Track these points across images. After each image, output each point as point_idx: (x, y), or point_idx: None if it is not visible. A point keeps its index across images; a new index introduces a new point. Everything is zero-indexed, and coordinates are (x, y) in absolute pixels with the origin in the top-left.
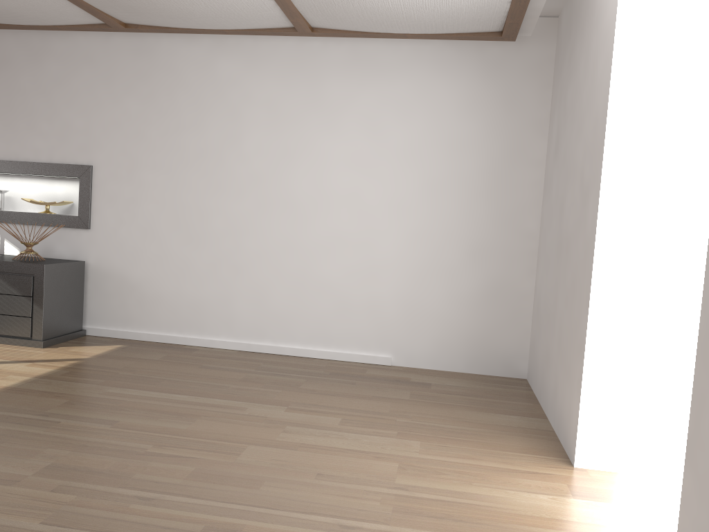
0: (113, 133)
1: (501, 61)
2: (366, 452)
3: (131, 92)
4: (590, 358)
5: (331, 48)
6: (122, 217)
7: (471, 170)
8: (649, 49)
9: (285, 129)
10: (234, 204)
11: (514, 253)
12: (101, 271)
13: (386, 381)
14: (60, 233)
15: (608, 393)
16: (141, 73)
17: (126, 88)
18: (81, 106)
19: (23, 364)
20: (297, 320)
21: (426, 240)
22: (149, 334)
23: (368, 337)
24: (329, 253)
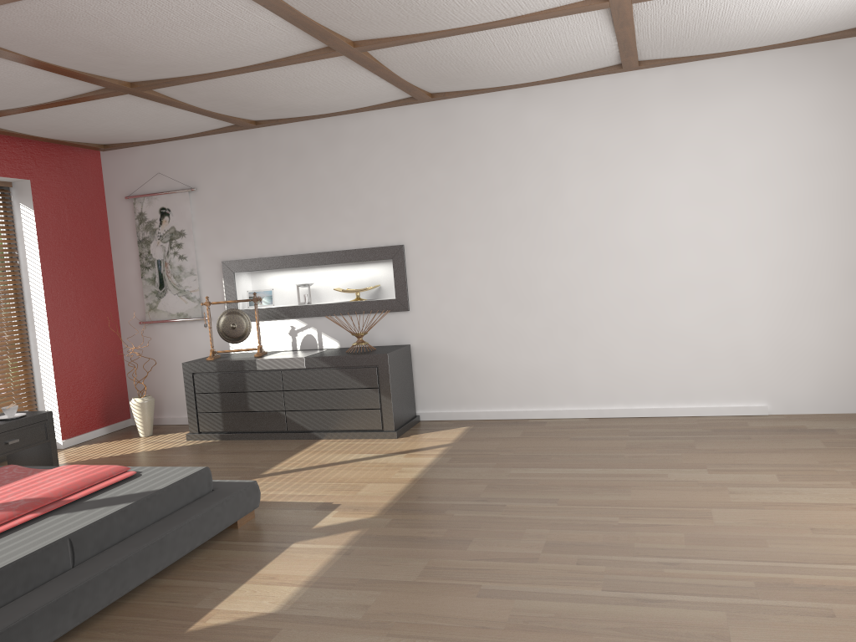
0: (421, 207)
1: None
2: (838, 504)
3: (435, 162)
4: None
5: (652, 77)
6: (442, 293)
7: (838, 185)
8: None
9: (610, 174)
10: (563, 263)
11: None
12: (426, 353)
13: (781, 432)
14: (378, 319)
15: None
16: (443, 140)
17: (429, 158)
18: (384, 185)
19: (399, 455)
20: (650, 378)
21: (792, 270)
22: (486, 412)
23: (736, 386)
24: (678, 301)
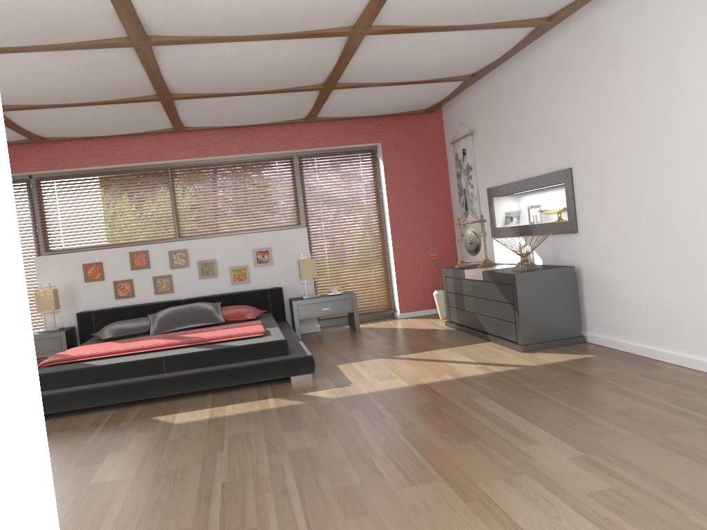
0: (579, 129)
1: None
2: None
3: (586, 80)
4: None
5: None
6: (597, 216)
7: None
8: None
9: None
10: (685, 180)
11: None
12: (590, 276)
13: None
14: (561, 239)
15: None
16: (590, 56)
17: (582, 78)
18: (557, 111)
19: (477, 365)
20: None
21: None
22: (630, 345)
23: None
24: None
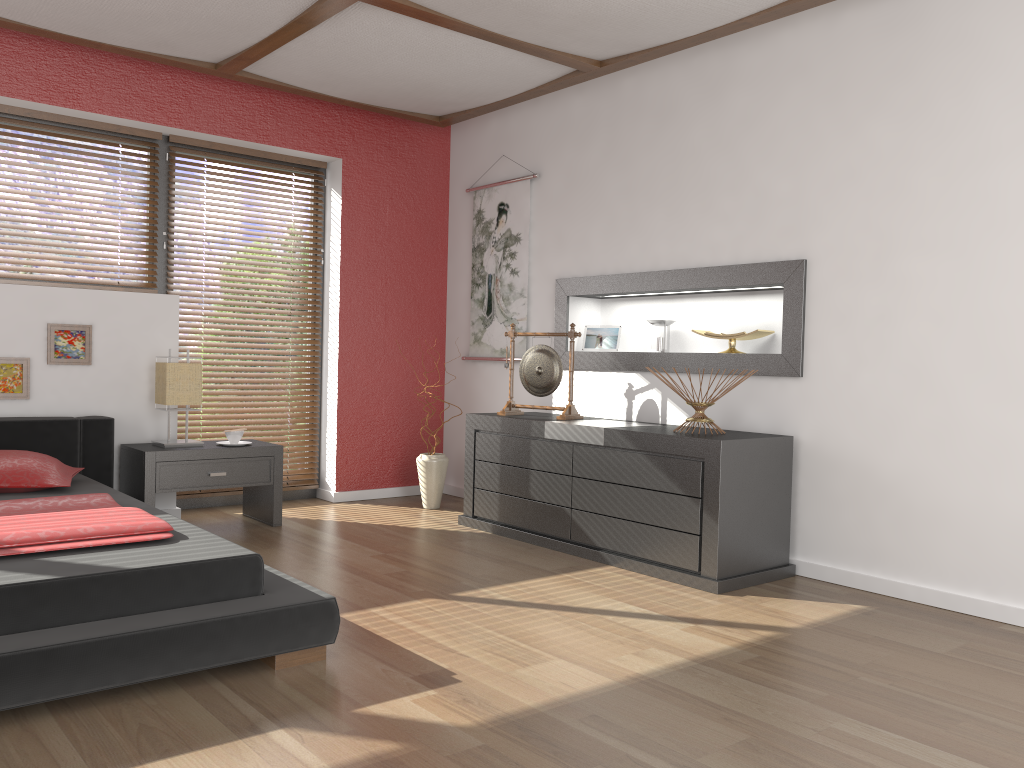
0: (843, 193)
1: None
2: None
3: (877, 108)
4: None
5: None
6: (862, 351)
7: None
8: None
9: None
10: None
11: None
12: (822, 456)
13: None
14: (751, 385)
15: None
16: (898, 65)
17: (868, 103)
18: (786, 156)
19: (679, 624)
20: None
21: None
22: (919, 588)
23: None
24: None
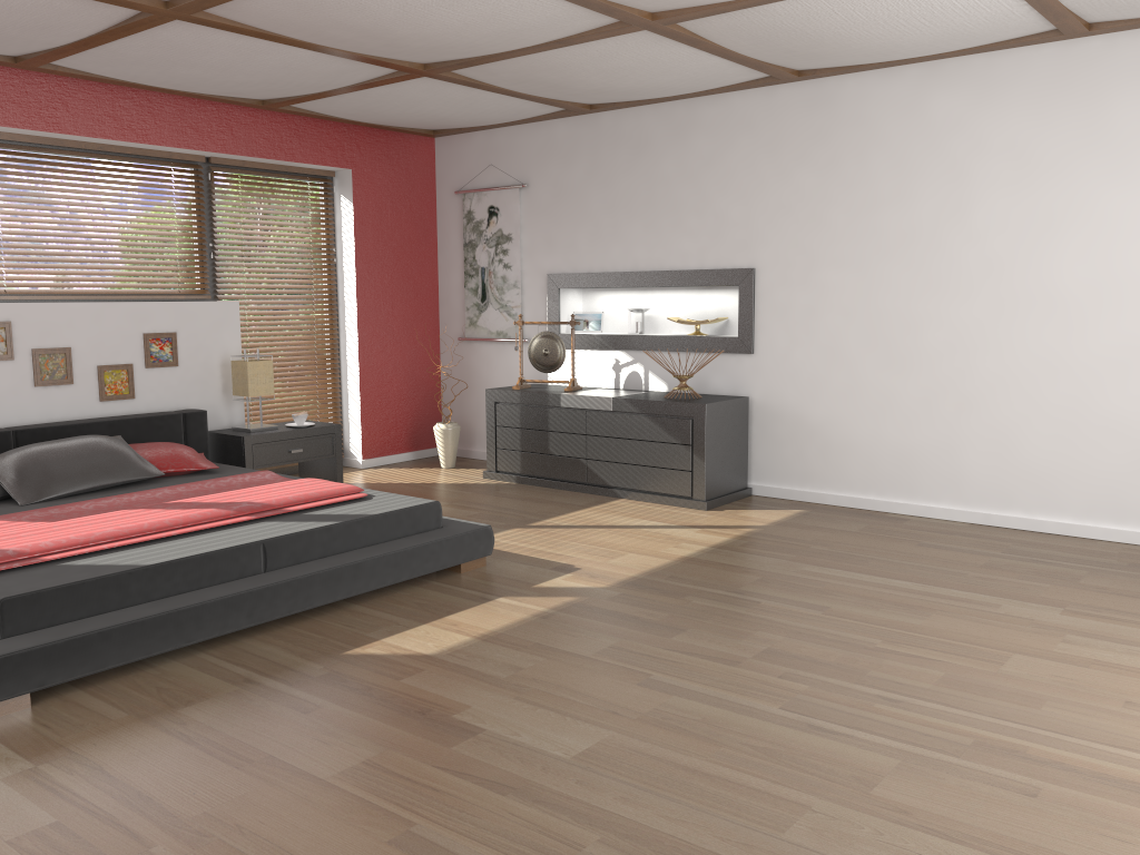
0: (780, 221)
1: None
2: None
3: (804, 162)
4: None
5: (1121, 45)
6: (796, 335)
7: None
8: None
9: (1042, 187)
10: (959, 307)
11: None
12: (769, 410)
13: None
14: (715, 360)
15: None
16: (817, 132)
17: (797, 157)
18: (738, 189)
19: (691, 529)
20: (1066, 480)
21: None
22: (835, 495)
23: None
24: (1121, 376)
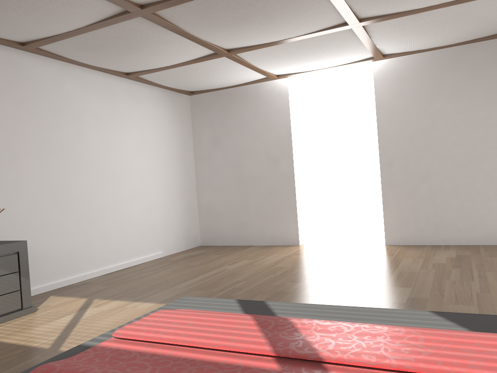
0: None
1: (177, 102)
2: (284, 257)
3: (5, 95)
4: (297, 210)
5: (119, 84)
6: (10, 197)
7: (175, 153)
8: (293, 116)
9: (105, 130)
10: (84, 179)
11: (191, 189)
12: None
13: (192, 257)
14: None
15: (300, 219)
16: (12, 80)
17: (1, 91)
18: None
19: (91, 308)
20: (124, 245)
21: (165, 188)
22: (44, 286)
23: (153, 244)
24: (133, 202)
